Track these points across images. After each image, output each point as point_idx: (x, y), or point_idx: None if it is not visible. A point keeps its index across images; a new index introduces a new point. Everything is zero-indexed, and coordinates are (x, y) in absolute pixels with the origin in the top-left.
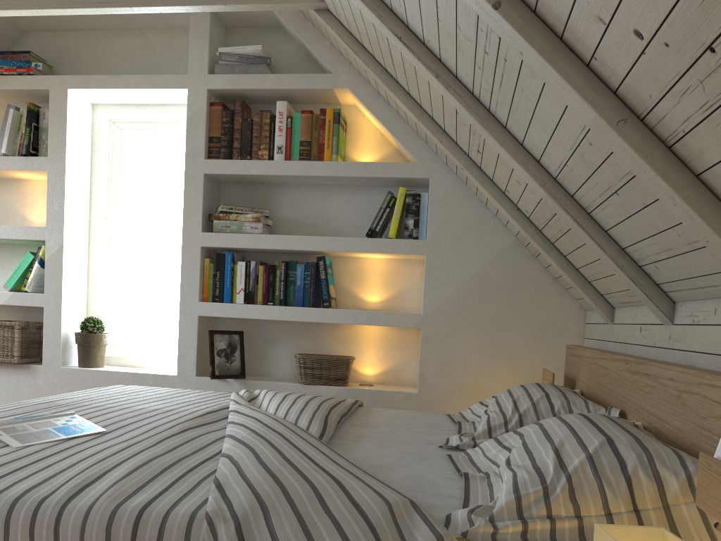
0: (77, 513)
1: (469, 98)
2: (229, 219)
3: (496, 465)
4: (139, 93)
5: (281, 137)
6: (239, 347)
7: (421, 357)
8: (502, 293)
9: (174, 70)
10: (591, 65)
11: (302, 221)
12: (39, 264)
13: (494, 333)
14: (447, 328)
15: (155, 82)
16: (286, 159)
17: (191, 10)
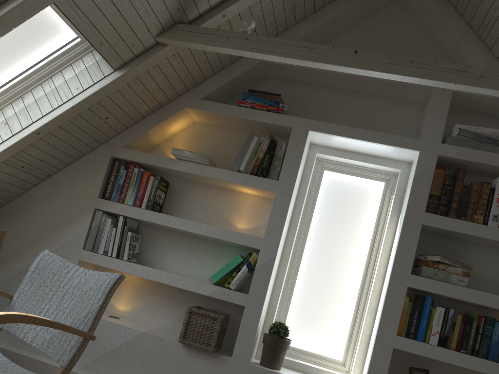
0: None
1: None
2: (437, 268)
3: None
4: (368, 145)
5: (498, 208)
6: None
7: None
8: None
9: (389, 131)
10: None
11: (487, 279)
12: (247, 267)
13: None
14: None
15: (391, 140)
16: None
17: None
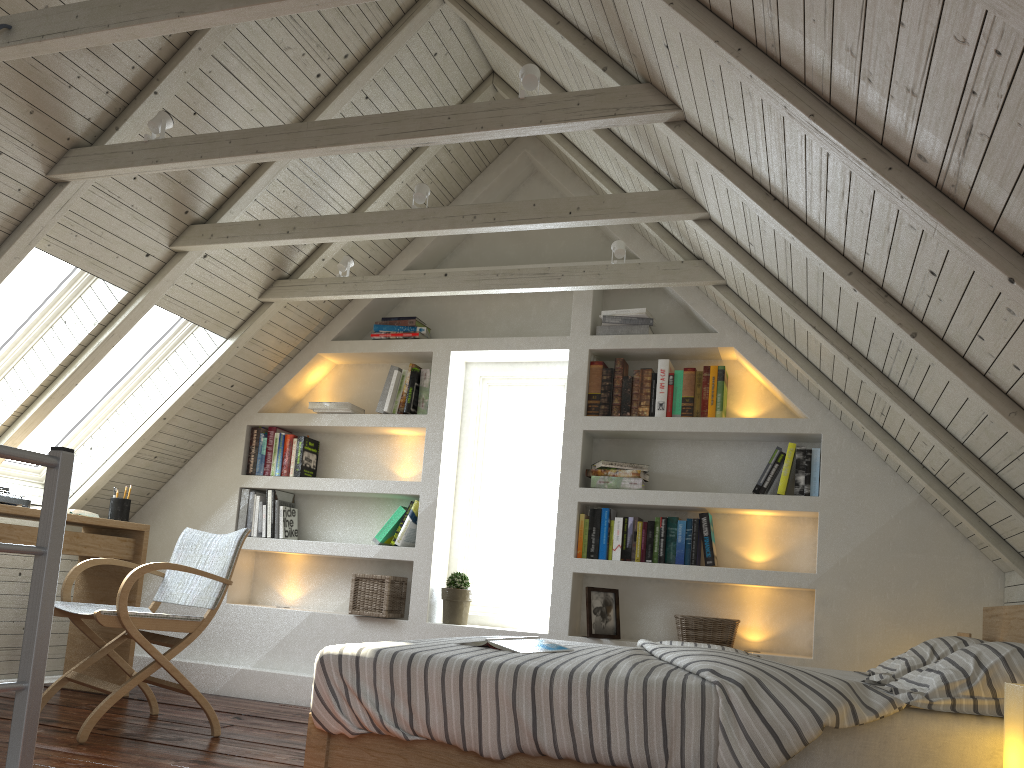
0: (618, 681)
1: (878, 375)
2: (607, 474)
3: (921, 685)
4: (519, 353)
5: (663, 394)
6: (613, 606)
7: (816, 620)
8: (906, 553)
9: (550, 329)
10: (986, 375)
11: (679, 476)
12: (410, 518)
13: (899, 596)
14: (845, 589)
15: (537, 344)
16: (668, 415)
17: (595, 288)
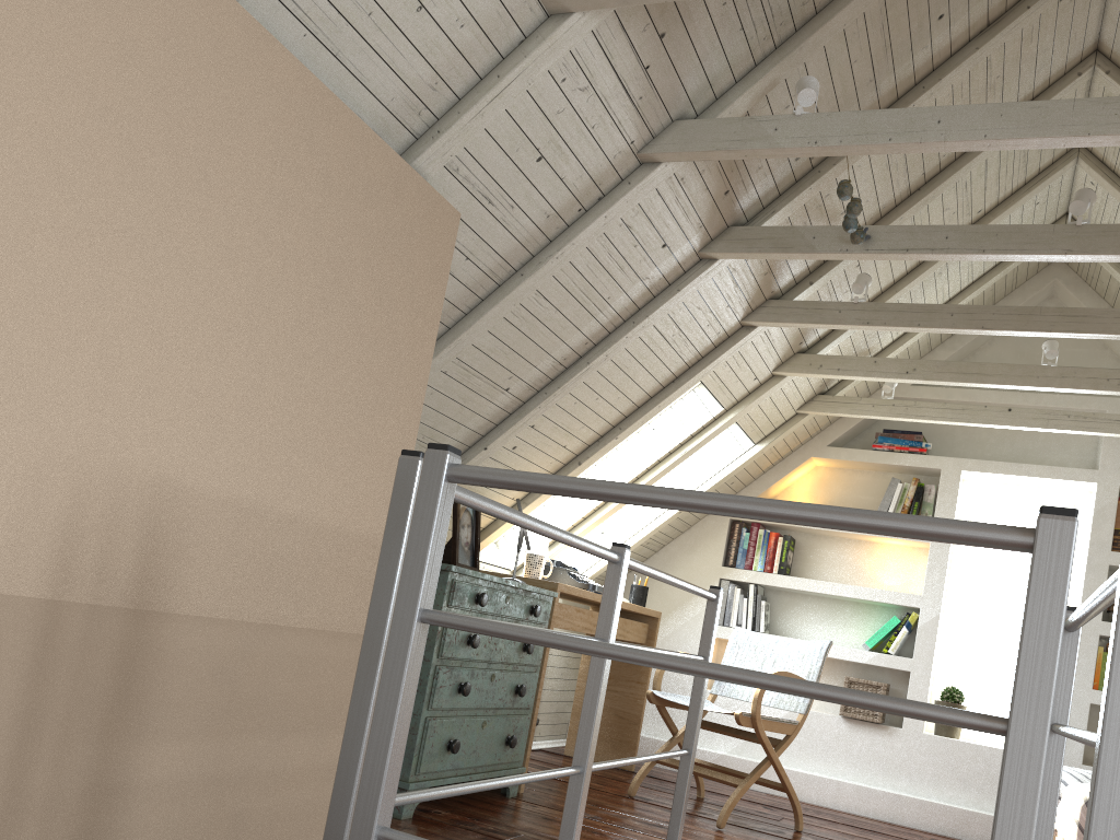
0: None
1: None
2: None
3: None
4: (1034, 479)
5: None
6: None
7: None
8: None
9: (1059, 456)
10: None
11: None
12: (906, 629)
13: None
14: None
15: (1061, 474)
16: None
17: None
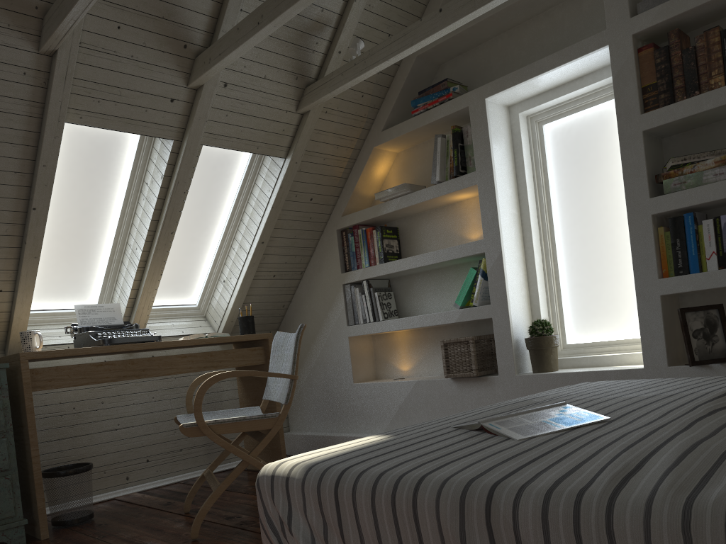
0: (632, 508)
1: None
2: (683, 173)
3: None
4: (555, 73)
5: None
6: (719, 324)
7: None
8: None
9: (588, 36)
10: None
11: None
12: (481, 277)
13: None
14: None
15: (571, 54)
16: None
17: None
